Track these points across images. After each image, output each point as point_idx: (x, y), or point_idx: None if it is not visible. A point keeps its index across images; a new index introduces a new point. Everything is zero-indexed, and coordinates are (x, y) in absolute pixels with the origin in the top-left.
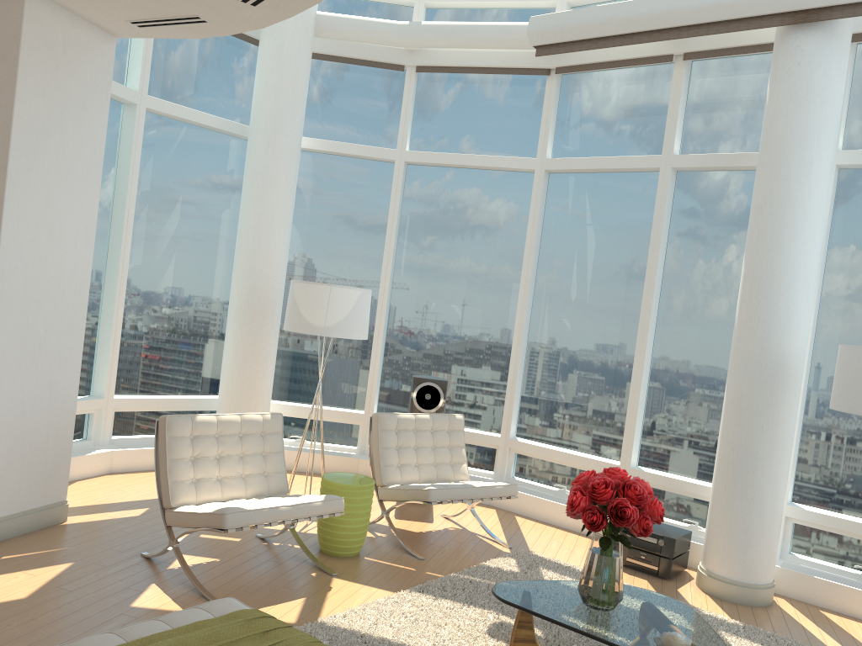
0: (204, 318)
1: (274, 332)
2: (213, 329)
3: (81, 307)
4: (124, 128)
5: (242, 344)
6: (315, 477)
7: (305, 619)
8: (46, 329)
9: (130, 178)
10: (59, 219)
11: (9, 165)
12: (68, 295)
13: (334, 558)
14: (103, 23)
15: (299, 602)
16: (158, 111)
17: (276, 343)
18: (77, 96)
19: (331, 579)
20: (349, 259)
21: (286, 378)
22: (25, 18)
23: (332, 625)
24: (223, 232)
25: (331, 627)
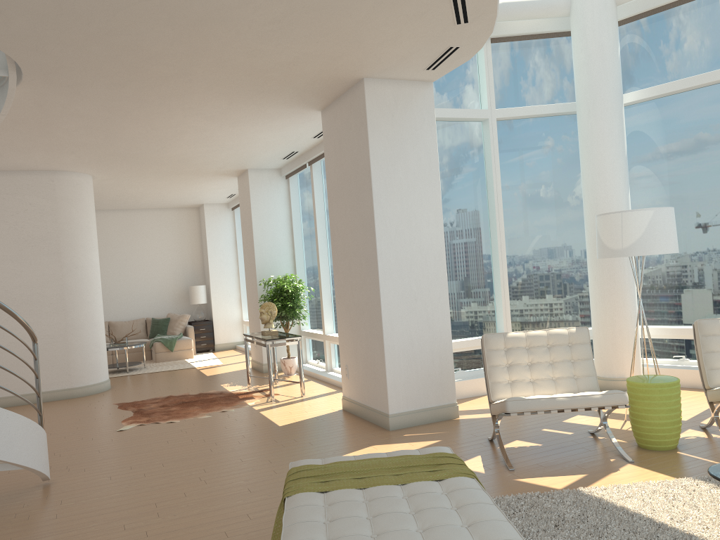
0: (577, 264)
1: (626, 265)
2: (587, 272)
3: (441, 268)
4: (484, 138)
5: (598, 279)
6: (693, 391)
7: (571, 488)
8: (418, 286)
9: (494, 172)
10: (413, 213)
11: (372, 187)
12: (429, 262)
13: (645, 450)
14: (416, 77)
15: (578, 477)
16: (506, 117)
17: (631, 274)
18: (410, 130)
19: (624, 465)
20: (699, 185)
21: (660, 304)
22: (366, 95)
23: (587, 493)
24: (580, 192)
25: (584, 494)
